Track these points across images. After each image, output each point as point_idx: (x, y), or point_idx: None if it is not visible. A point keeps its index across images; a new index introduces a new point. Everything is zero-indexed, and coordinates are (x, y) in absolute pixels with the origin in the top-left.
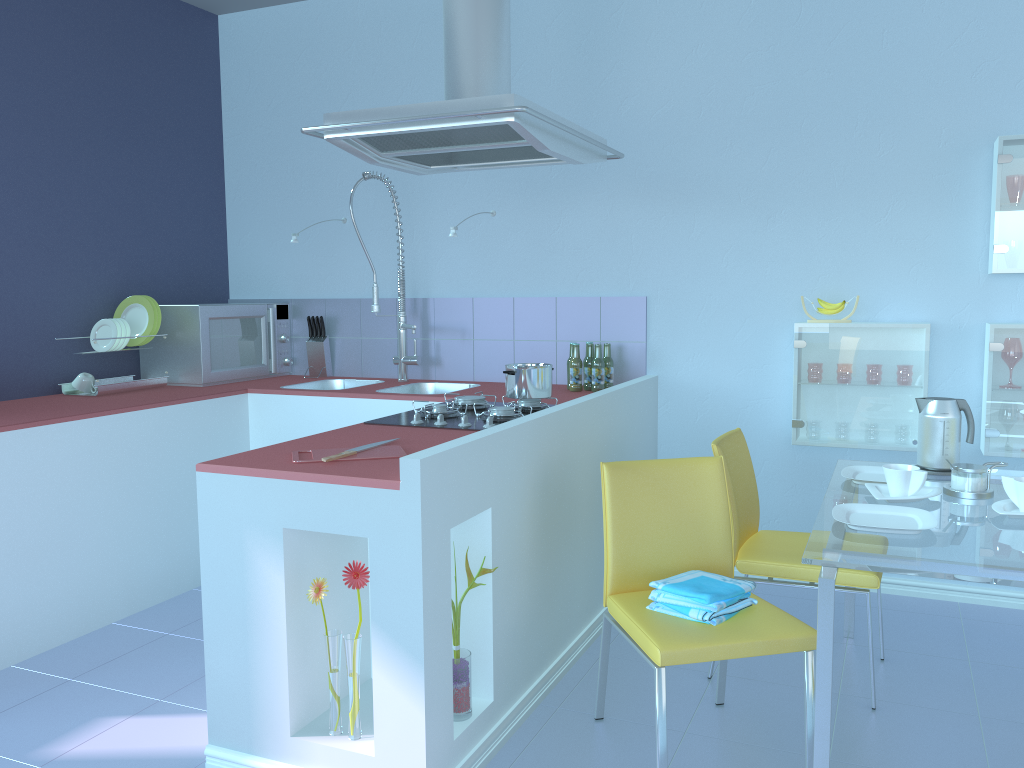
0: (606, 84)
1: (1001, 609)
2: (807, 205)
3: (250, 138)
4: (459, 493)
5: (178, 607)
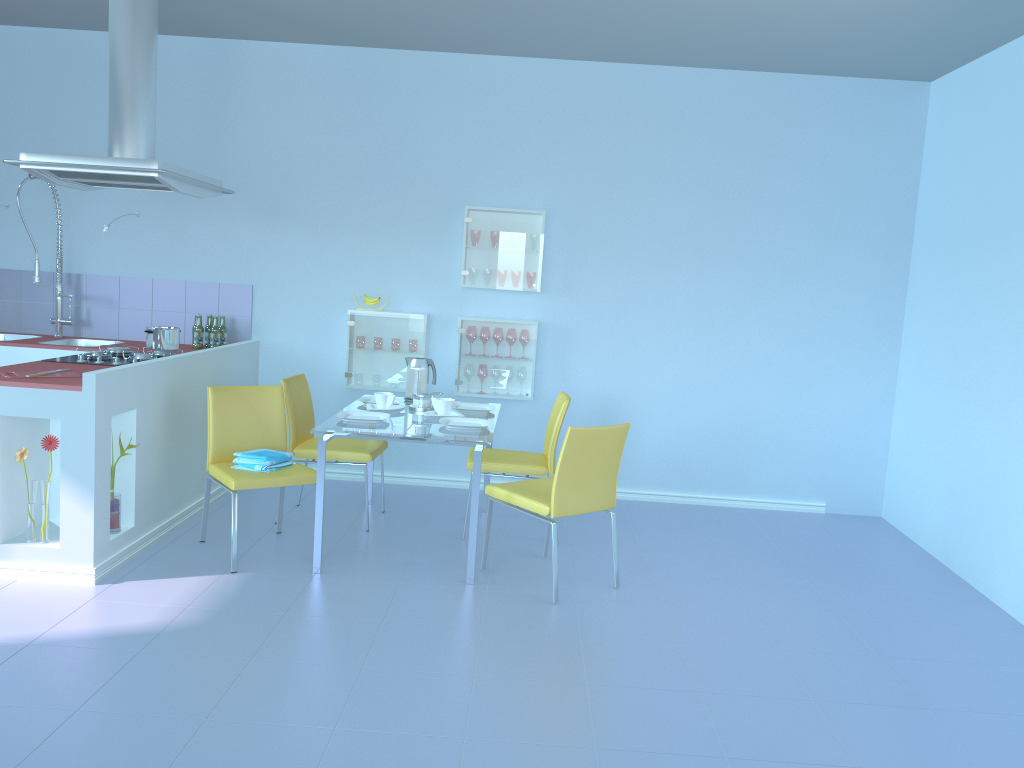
0: (228, 133)
1: (465, 489)
2: (360, 233)
3: None
4: (117, 397)
5: None
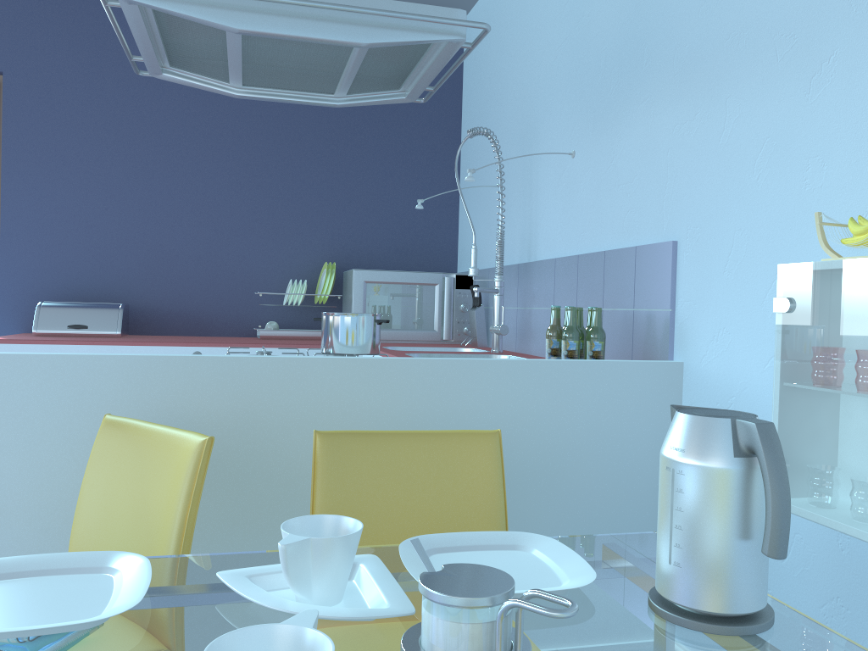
0: None
1: None
2: (867, 34)
3: (470, 122)
4: None
5: None
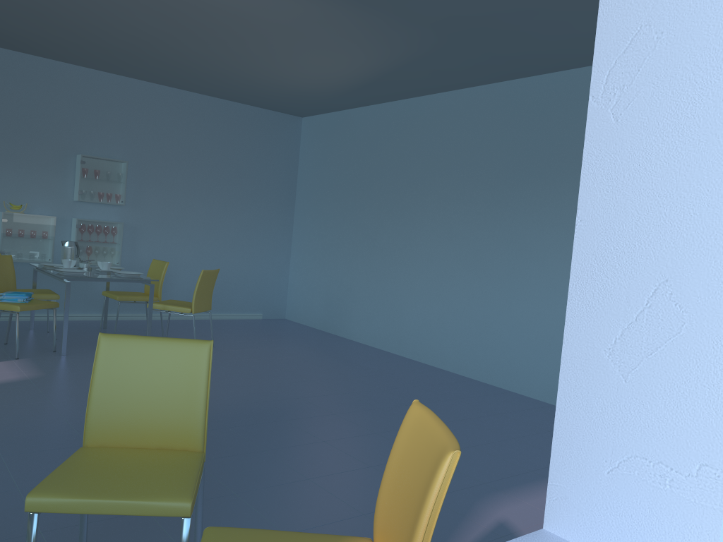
0: None
1: (76, 320)
2: (5, 164)
3: None
4: None
5: None
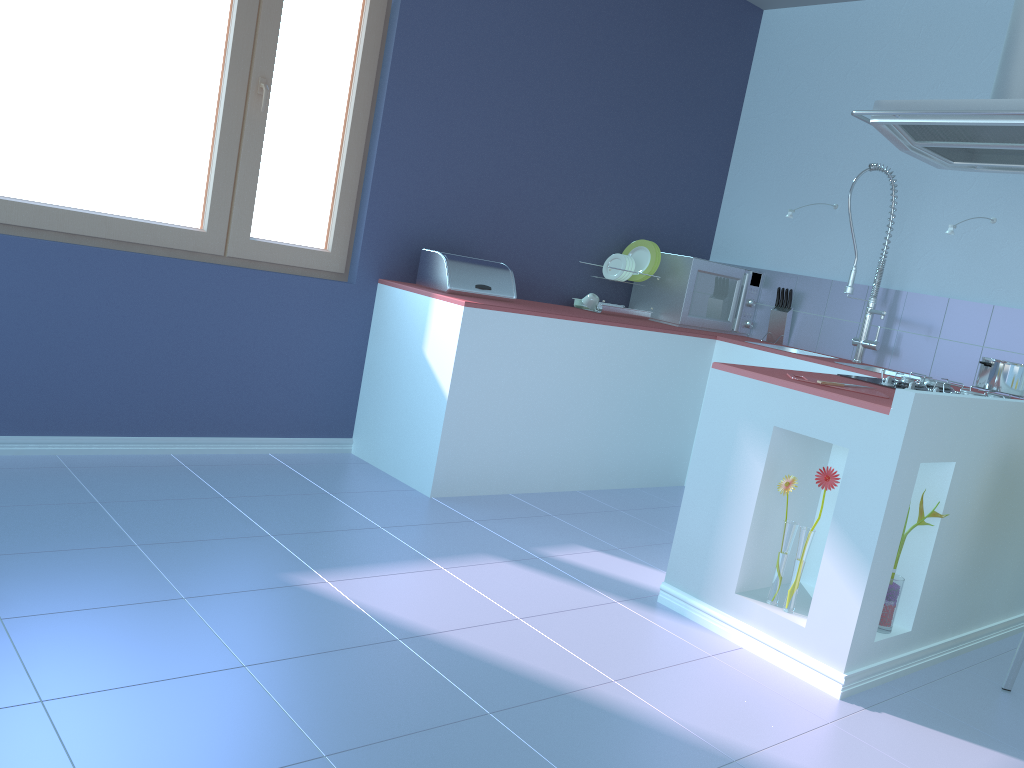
0: None
1: None
2: None
3: (764, 121)
4: (934, 436)
5: (625, 496)
